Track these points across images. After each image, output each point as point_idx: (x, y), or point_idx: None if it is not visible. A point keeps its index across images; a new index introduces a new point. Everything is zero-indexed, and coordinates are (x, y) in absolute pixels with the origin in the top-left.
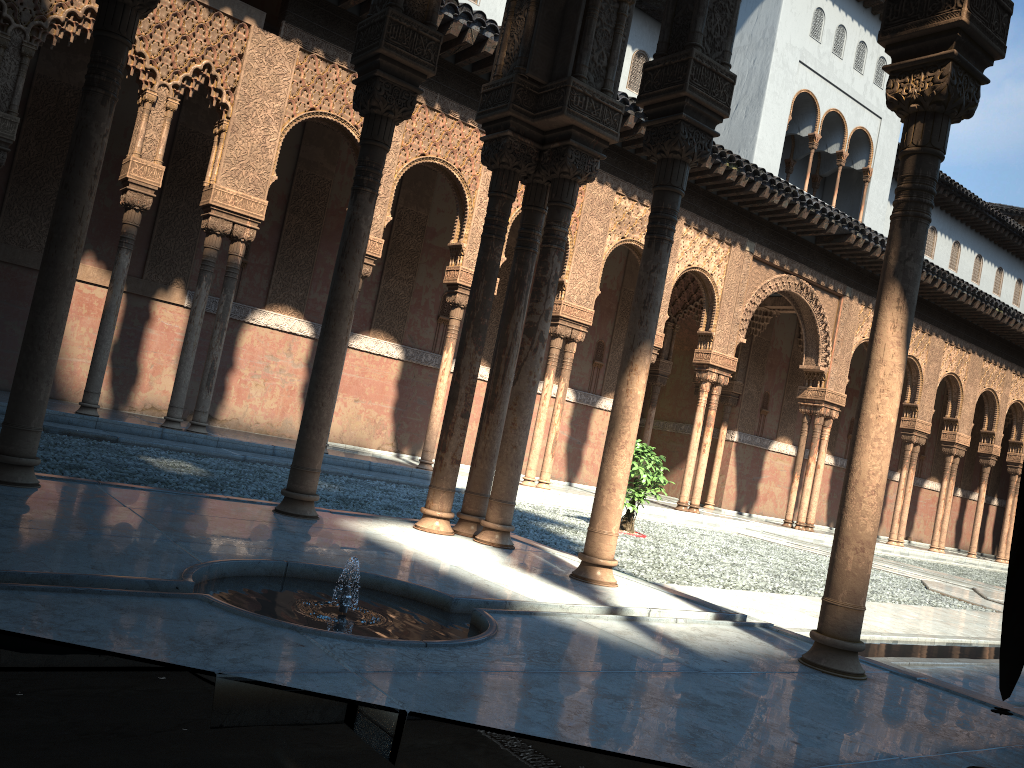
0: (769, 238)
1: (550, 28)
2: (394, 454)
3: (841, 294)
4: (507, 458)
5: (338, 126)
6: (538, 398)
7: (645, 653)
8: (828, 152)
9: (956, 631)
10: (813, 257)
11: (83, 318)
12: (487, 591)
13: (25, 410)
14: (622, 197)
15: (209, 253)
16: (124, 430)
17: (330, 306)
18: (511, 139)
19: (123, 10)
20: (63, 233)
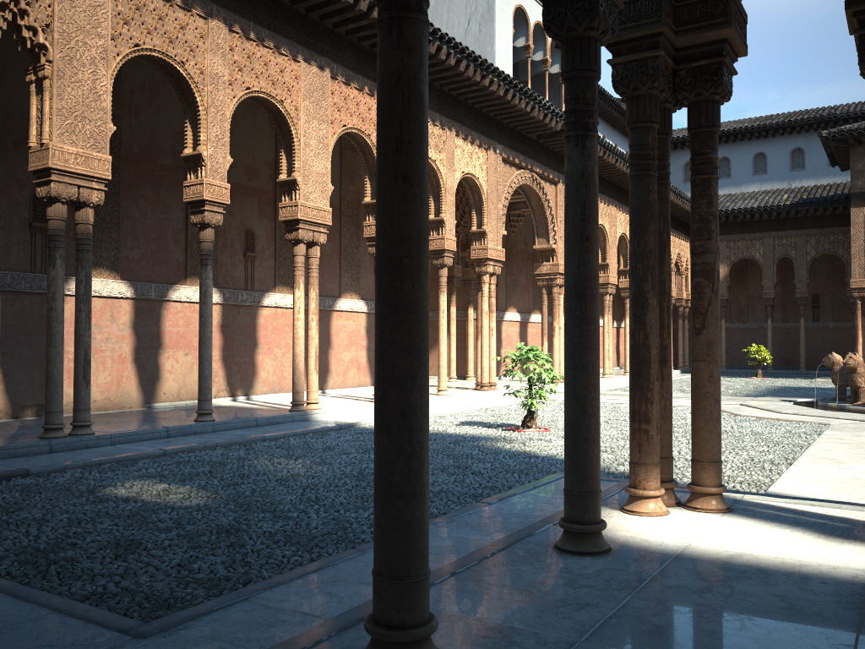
0: (510, 140)
1: None
2: (231, 399)
3: (557, 181)
4: (712, 415)
5: (159, 63)
6: (339, 315)
7: None
8: (534, 59)
9: None
10: (537, 152)
11: None
12: None
13: (420, 548)
14: None
15: (57, 226)
16: (7, 455)
17: (581, 286)
18: (661, 59)
19: None
20: (417, 255)
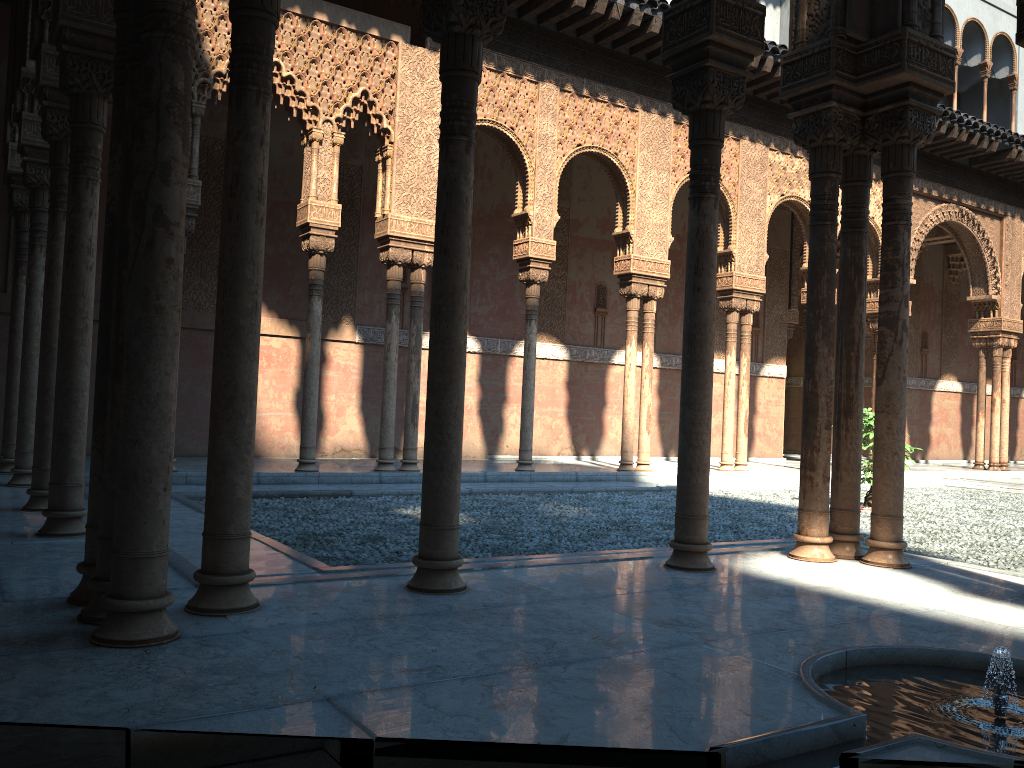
0: (924, 168)
1: None
2: (574, 457)
3: (1002, 214)
4: (889, 467)
5: (492, 131)
6: None
7: None
8: (968, 66)
9: None
10: (969, 180)
11: (265, 371)
12: None
13: (445, 507)
14: (775, 152)
15: (394, 285)
16: (345, 481)
17: (692, 332)
18: (835, 110)
19: (471, 43)
20: (451, 304)
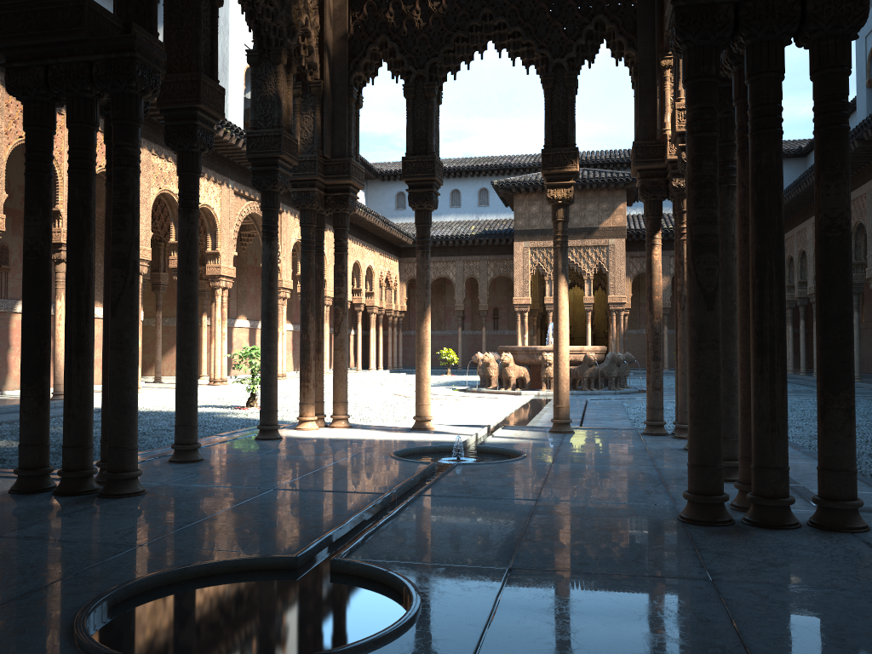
0: (241, 176)
1: (329, 126)
2: None
3: (282, 210)
4: (342, 377)
5: None
6: None
7: (538, 442)
8: None
9: (490, 412)
10: None
11: None
12: (445, 441)
13: (195, 415)
14: (156, 157)
15: None
16: None
17: (269, 311)
18: (316, 192)
19: (199, 157)
20: (194, 302)
